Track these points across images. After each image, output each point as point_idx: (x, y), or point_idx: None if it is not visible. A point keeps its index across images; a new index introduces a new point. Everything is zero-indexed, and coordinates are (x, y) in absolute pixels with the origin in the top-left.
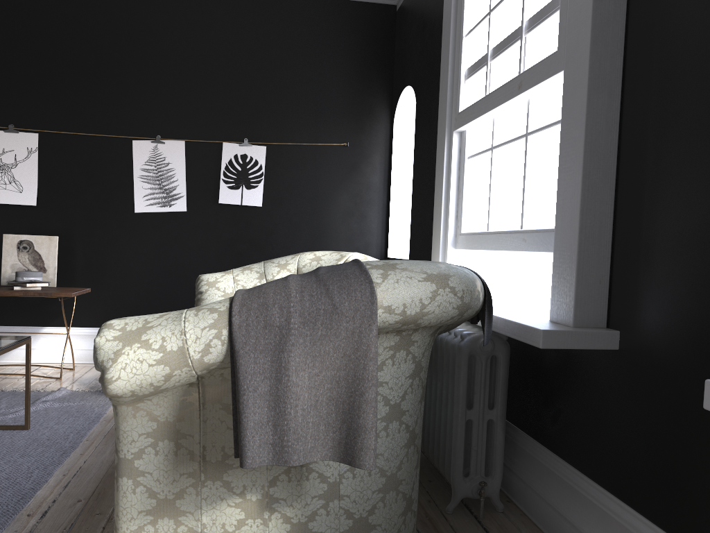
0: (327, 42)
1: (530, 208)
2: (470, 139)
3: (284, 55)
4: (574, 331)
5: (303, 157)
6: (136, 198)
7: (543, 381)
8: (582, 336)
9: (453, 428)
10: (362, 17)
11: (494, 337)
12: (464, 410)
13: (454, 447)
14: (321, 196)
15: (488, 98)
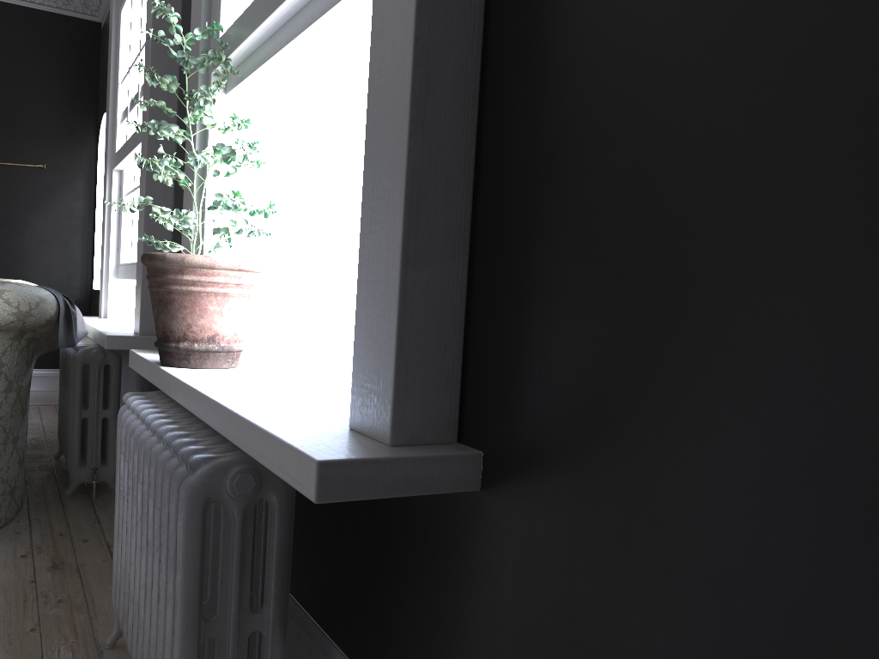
0: (18, 53)
1: None
2: (127, 178)
3: None
4: (134, 336)
5: None
6: None
7: (151, 385)
8: (141, 340)
9: (70, 425)
10: (60, 31)
11: (106, 349)
12: (79, 410)
13: (71, 441)
14: (13, 221)
15: (125, 146)
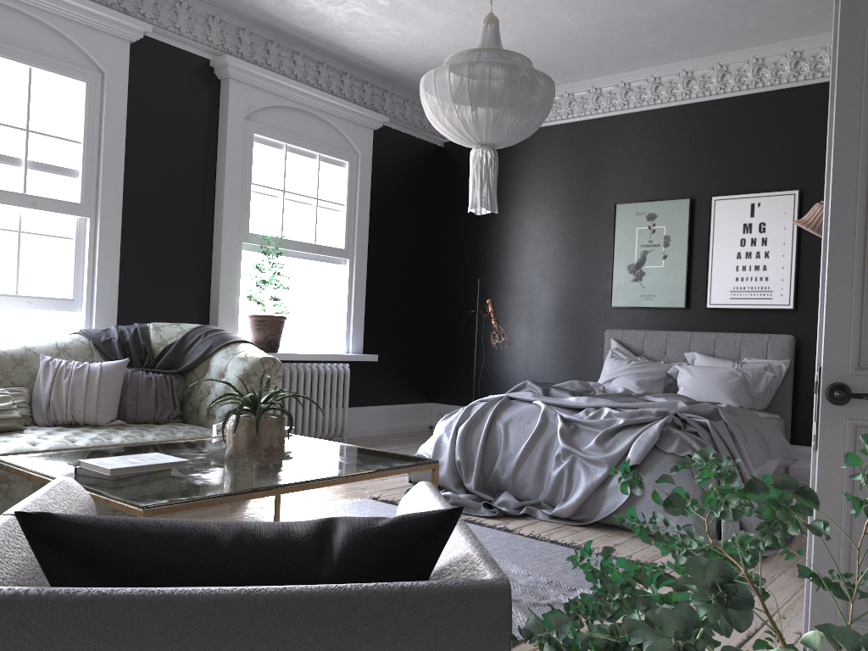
0: None
1: (26, 281)
2: None
3: None
4: None
5: None
6: None
7: None
8: None
9: None
10: None
11: None
12: None
13: None
14: None
15: None
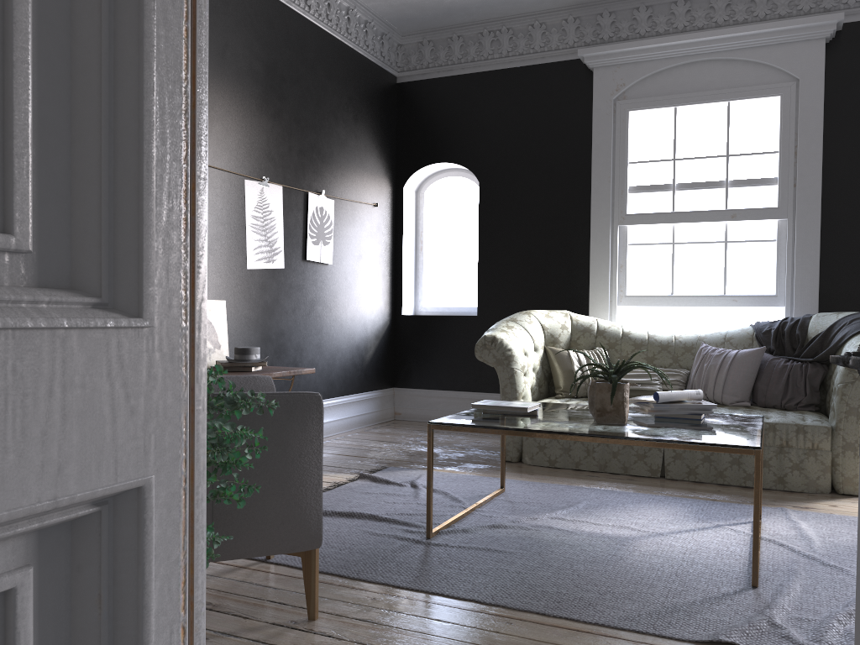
0: (364, 100)
1: (732, 283)
2: (629, 232)
3: (342, 106)
4: None
5: (353, 214)
6: (248, 252)
7: None
8: None
9: None
10: (381, 82)
11: None
12: None
13: None
14: (362, 255)
15: (684, 214)
